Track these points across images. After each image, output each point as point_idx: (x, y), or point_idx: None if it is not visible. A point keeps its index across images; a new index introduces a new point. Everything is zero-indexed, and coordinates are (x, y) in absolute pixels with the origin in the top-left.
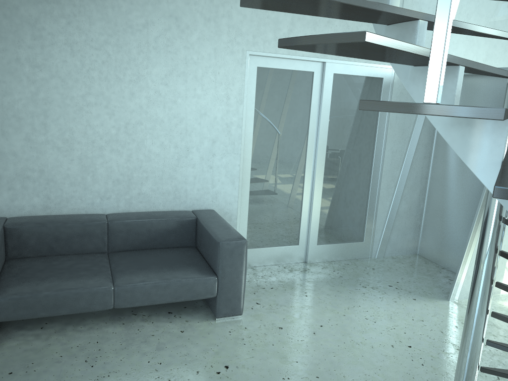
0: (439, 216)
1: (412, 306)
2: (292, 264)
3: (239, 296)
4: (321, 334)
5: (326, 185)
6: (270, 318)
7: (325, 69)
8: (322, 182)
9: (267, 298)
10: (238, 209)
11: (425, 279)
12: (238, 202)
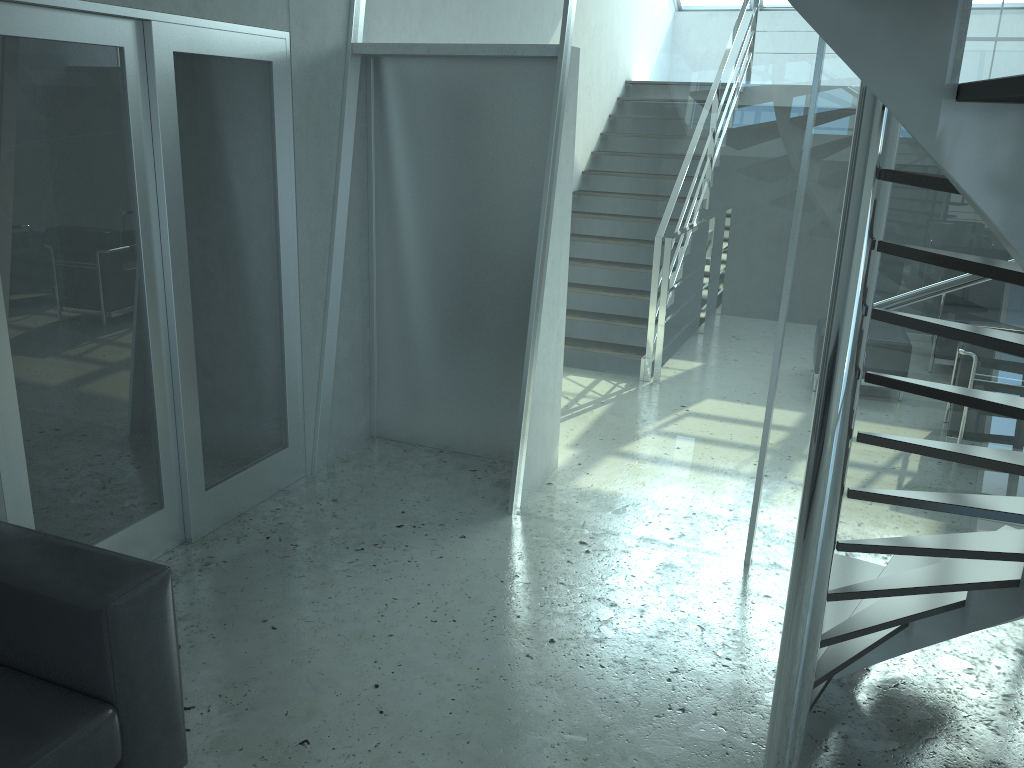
0: (412, 351)
1: (476, 553)
2: (163, 560)
3: (179, 722)
4: (395, 705)
5: (200, 343)
6: (257, 732)
7: (152, 39)
8: (192, 339)
9: (194, 681)
10: (4, 474)
11: (438, 486)
12: (0, 454)
